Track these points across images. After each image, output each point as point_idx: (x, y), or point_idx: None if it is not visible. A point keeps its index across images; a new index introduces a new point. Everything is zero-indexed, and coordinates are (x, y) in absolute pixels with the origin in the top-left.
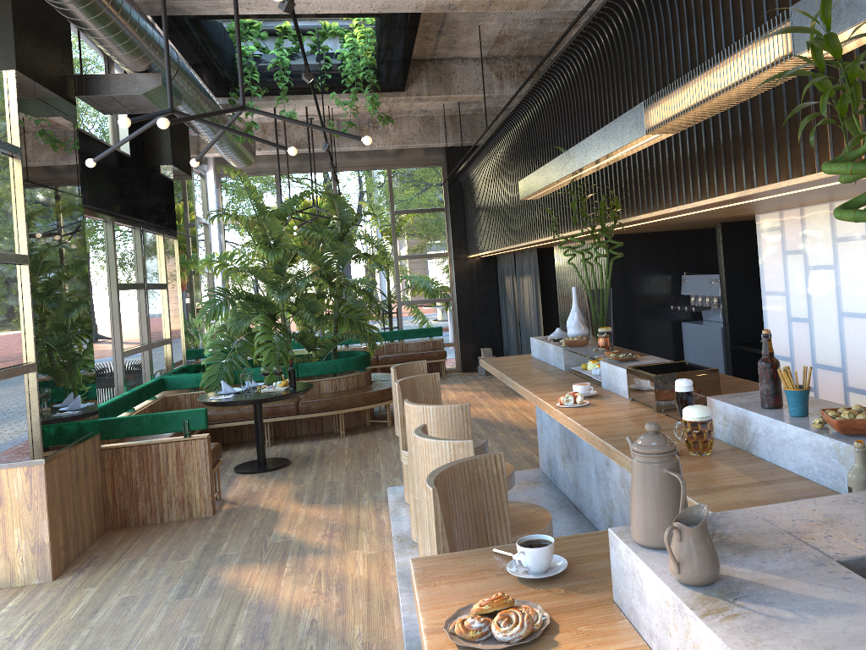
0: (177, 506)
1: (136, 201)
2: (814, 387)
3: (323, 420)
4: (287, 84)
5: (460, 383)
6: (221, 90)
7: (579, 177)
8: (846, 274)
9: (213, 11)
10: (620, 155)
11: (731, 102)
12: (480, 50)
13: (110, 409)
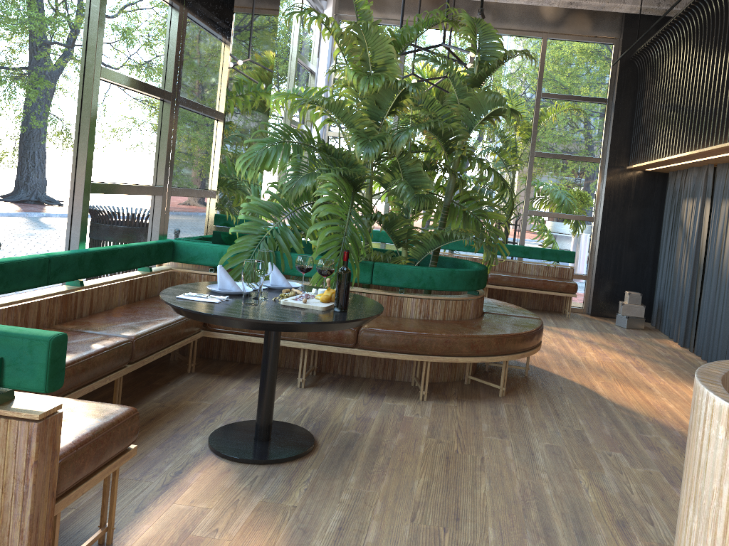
0: None
1: None
2: None
3: (397, 360)
4: None
5: (595, 334)
6: None
7: None
8: None
9: None
10: None
11: None
12: None
13: None
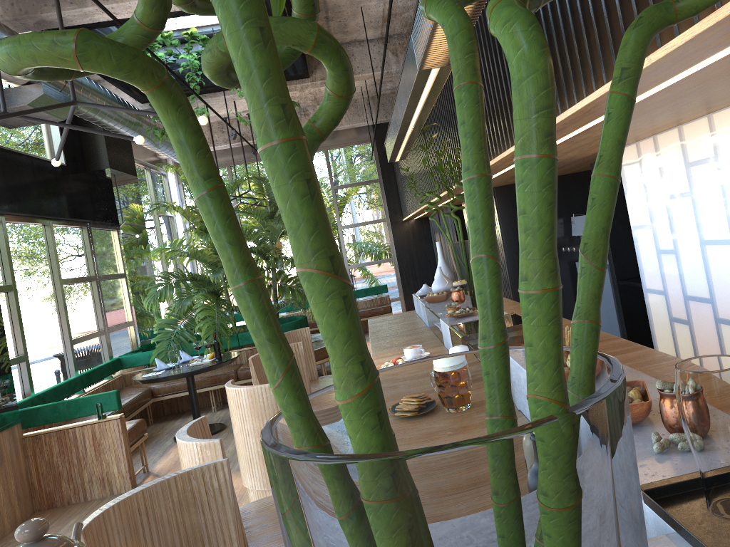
0: (98, 484)
1: (76, 204)
2: (688, 320)
3: None
4: (200, 83)
5: None
6: (143, 97)
7: (416, 131)
8: (702, 200)
9: (84, 20)
10: (424, 100)
11: (471, 11)
12: (365, 29)
13: (50, 395)
